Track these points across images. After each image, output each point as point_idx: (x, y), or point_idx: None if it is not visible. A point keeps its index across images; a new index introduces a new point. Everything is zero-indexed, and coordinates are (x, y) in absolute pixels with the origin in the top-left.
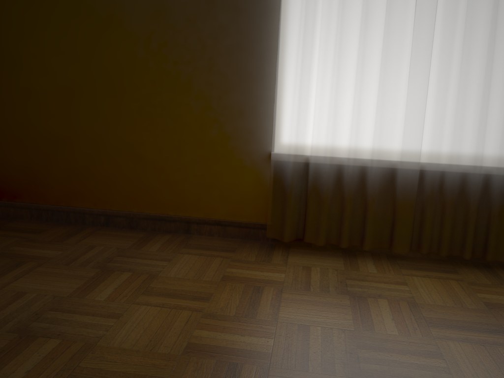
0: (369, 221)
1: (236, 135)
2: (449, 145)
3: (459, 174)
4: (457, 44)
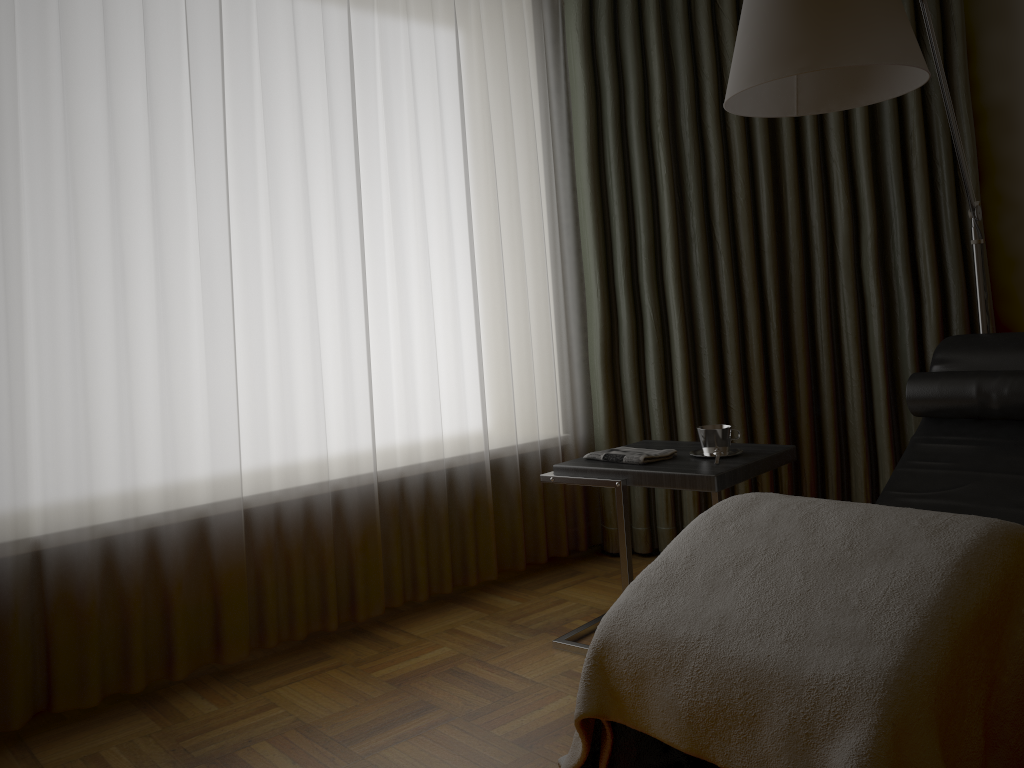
0: (180, 624)
1: None
2: (280, 460)
3: (302, 501)
4: (268, 305)
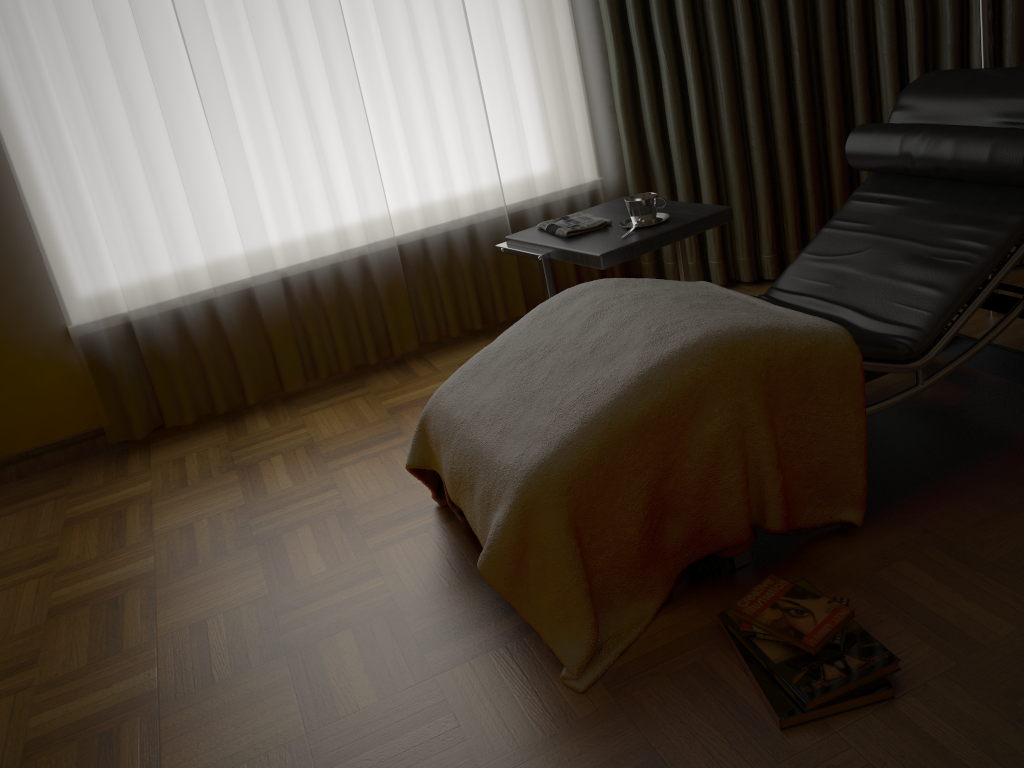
0: (242, 367)
1: None
2: (304, 238)
3: (330, 268)
4: (267, 110)
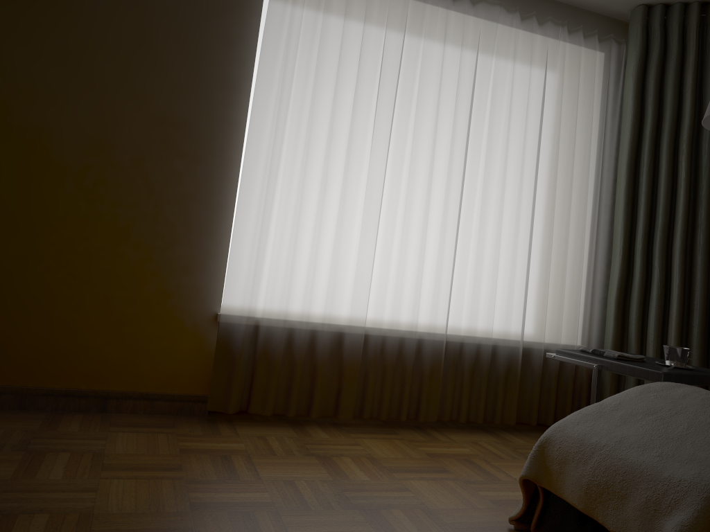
0: (318, 387)
1: (178, 292)
2: (390, 310)
3: (398, 338)
4: (399, 219)
